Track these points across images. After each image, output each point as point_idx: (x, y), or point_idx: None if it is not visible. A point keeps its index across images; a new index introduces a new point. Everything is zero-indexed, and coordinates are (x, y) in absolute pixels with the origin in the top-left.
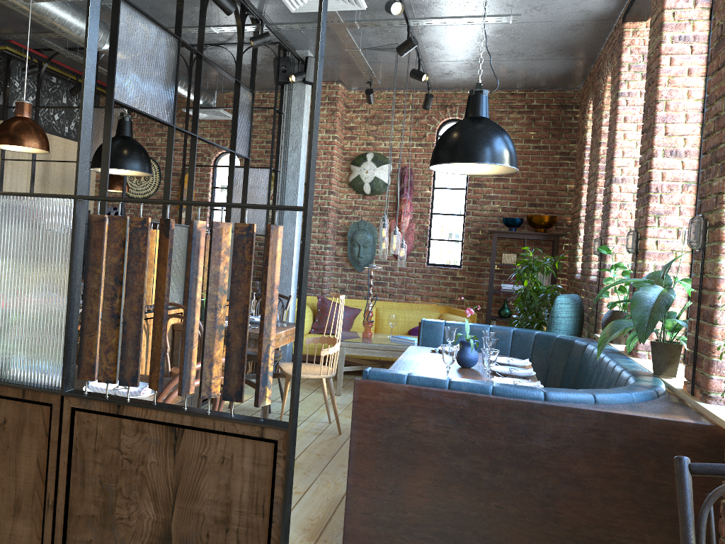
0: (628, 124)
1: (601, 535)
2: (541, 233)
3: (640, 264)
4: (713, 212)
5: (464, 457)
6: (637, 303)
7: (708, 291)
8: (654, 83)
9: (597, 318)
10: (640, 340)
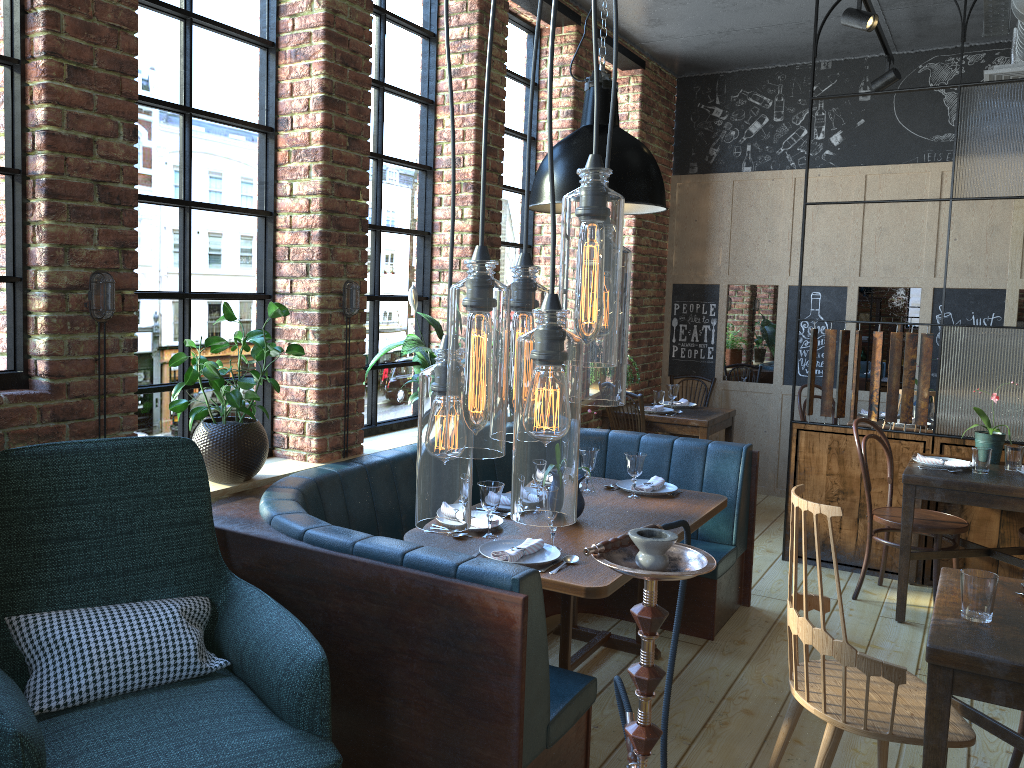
0: None
1: None
2: None
3: (359, 330)
4: None
5: None
6: None
7: None
8: (365, 77)
9: None
10: None
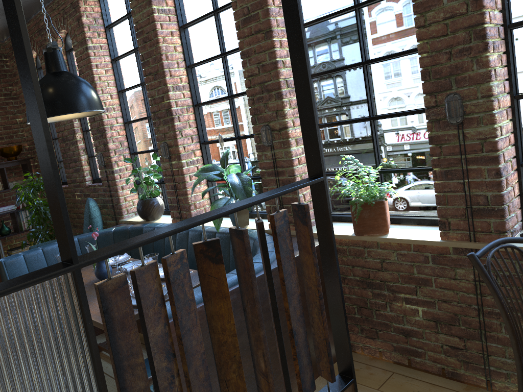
0: (99, 69)
1: (308, 330)
2: (16, 160)
3: (177, 164)
4: (271, 122)
5: (243, 334)
6: (235, 187)
7: (281, 168)
8: (154, 41)
9: (116, 209)
10: (248, 209)
